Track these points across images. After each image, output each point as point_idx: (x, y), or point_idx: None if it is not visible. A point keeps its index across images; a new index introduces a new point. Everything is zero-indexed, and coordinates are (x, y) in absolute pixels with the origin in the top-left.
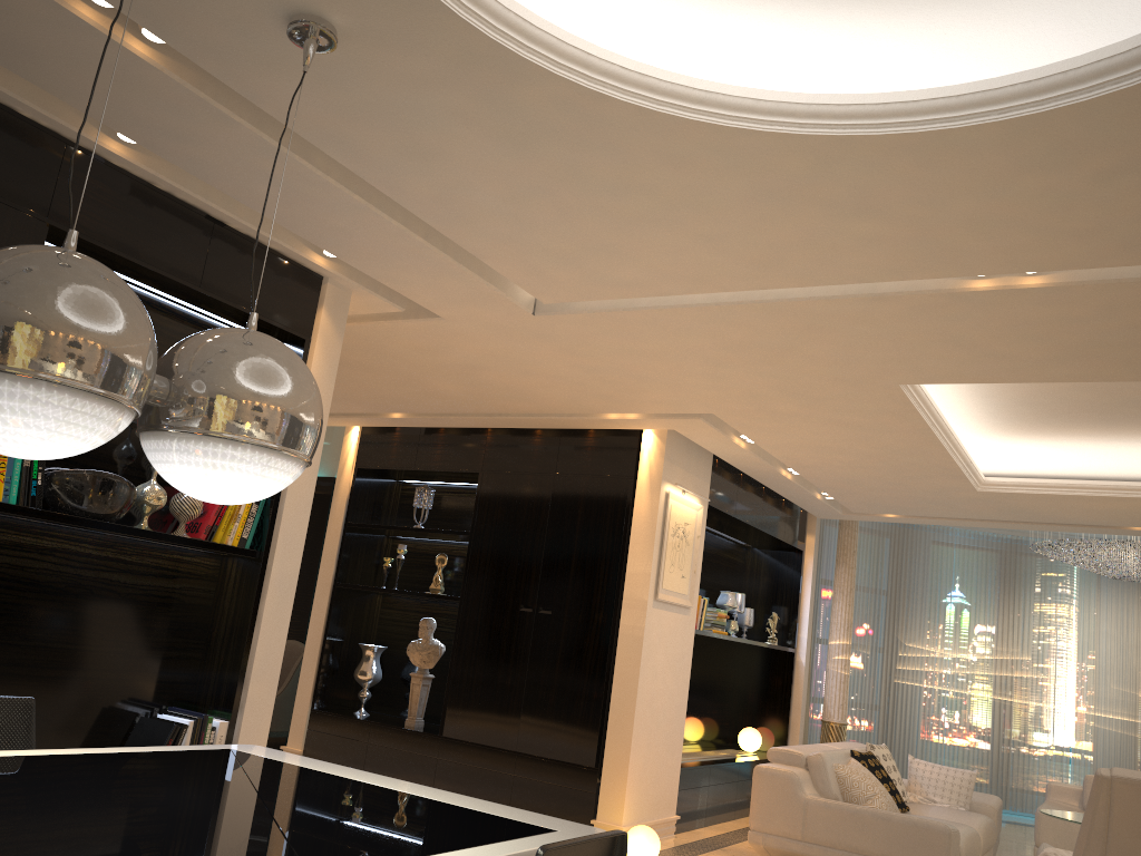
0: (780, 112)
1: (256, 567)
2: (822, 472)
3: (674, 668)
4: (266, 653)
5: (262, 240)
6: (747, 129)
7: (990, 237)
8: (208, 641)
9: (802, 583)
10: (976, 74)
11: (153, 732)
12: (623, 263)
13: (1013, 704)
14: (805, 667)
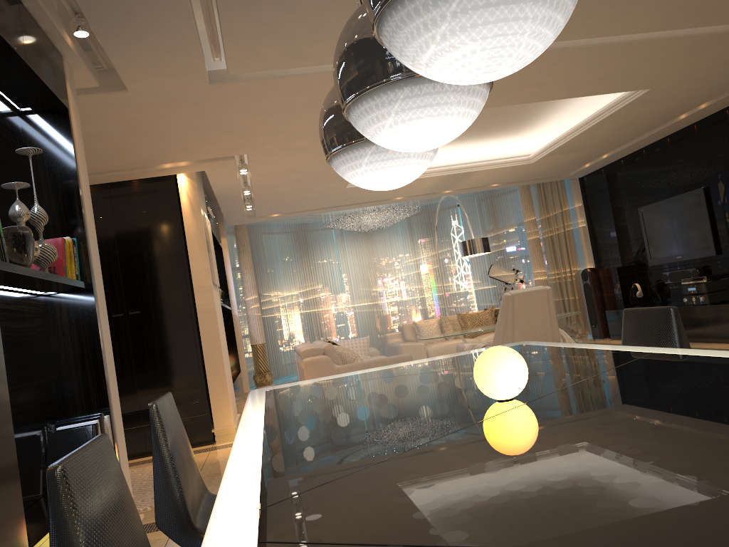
0: None
1: (89, 296)
2: (270, 189)
3: (222, 326)
4: (109, 360)
5: (38, 19)
6: None
7: None
8: (58, 365)
9: (225, 268)
10: None
11: (72, 439)
12: (322, 41)
13: (319, 312)
14: (238, 317)
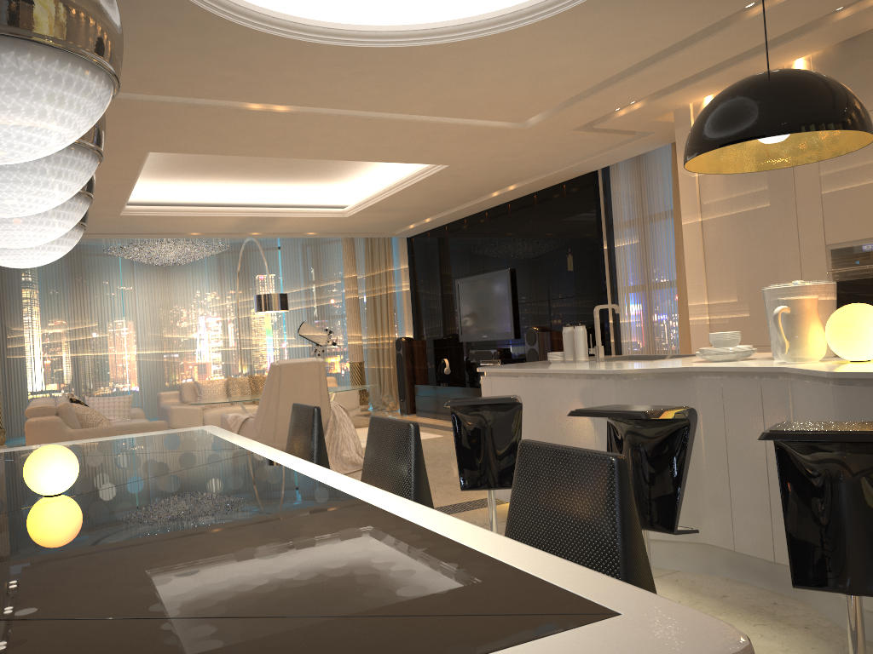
0: (245, 14)
1: None
2: None
3: None
4: None
5: None
6: (227, 20)
7: (287, 88)
8: None
9: None
10: (297, 1)
11: None
12: None
13: (90, 357)
14: None
